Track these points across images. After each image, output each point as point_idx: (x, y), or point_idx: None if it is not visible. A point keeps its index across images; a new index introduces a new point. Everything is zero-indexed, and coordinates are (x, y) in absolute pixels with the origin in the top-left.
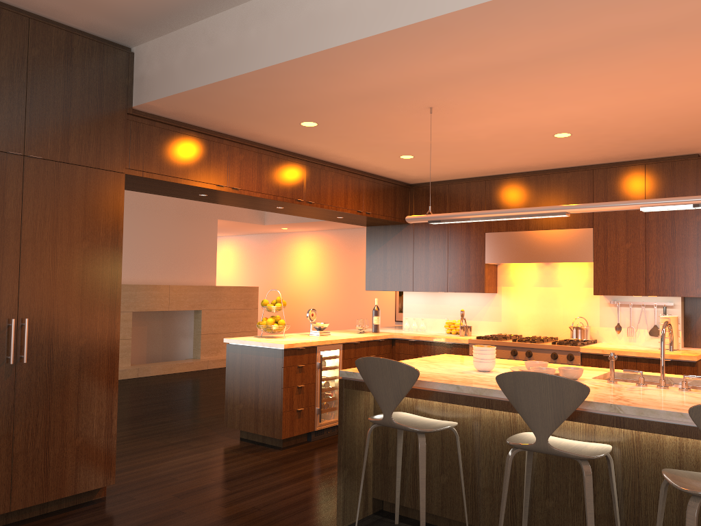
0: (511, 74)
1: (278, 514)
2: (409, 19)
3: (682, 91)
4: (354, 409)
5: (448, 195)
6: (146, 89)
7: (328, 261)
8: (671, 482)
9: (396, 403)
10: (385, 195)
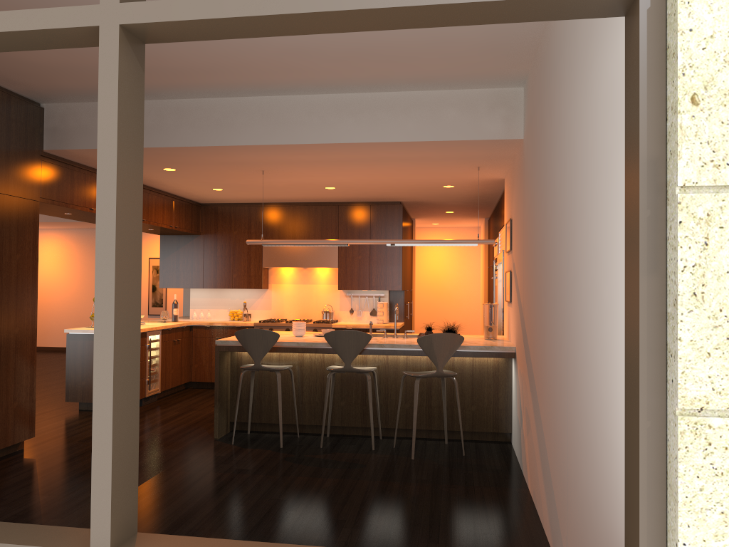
0: (322, 164)
1: (169, 439)
2: (286, 141)
3: (402, 178)
4: (223, 365)
5: (233, 214)
6: (59, 139)
7: (74, 259)
8: (408, 374)
9: (264, 354)
10: (186, 213)
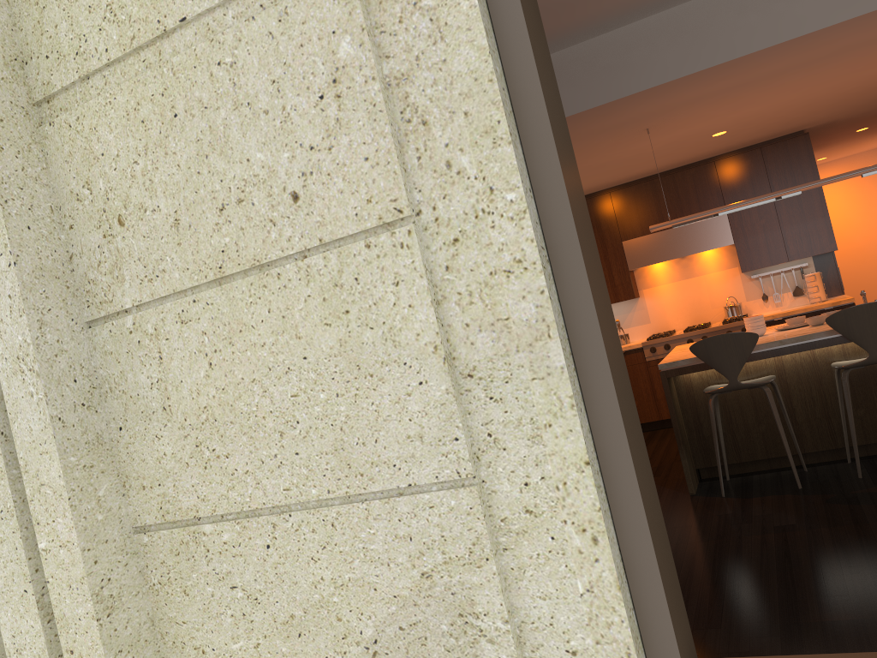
0: (741, 89)
1: None
2: (716, 61)
3: (843, 80)
4: (673, 396)
5: None
6: None
7: None
8: None
9: (741, 366)
10: None
